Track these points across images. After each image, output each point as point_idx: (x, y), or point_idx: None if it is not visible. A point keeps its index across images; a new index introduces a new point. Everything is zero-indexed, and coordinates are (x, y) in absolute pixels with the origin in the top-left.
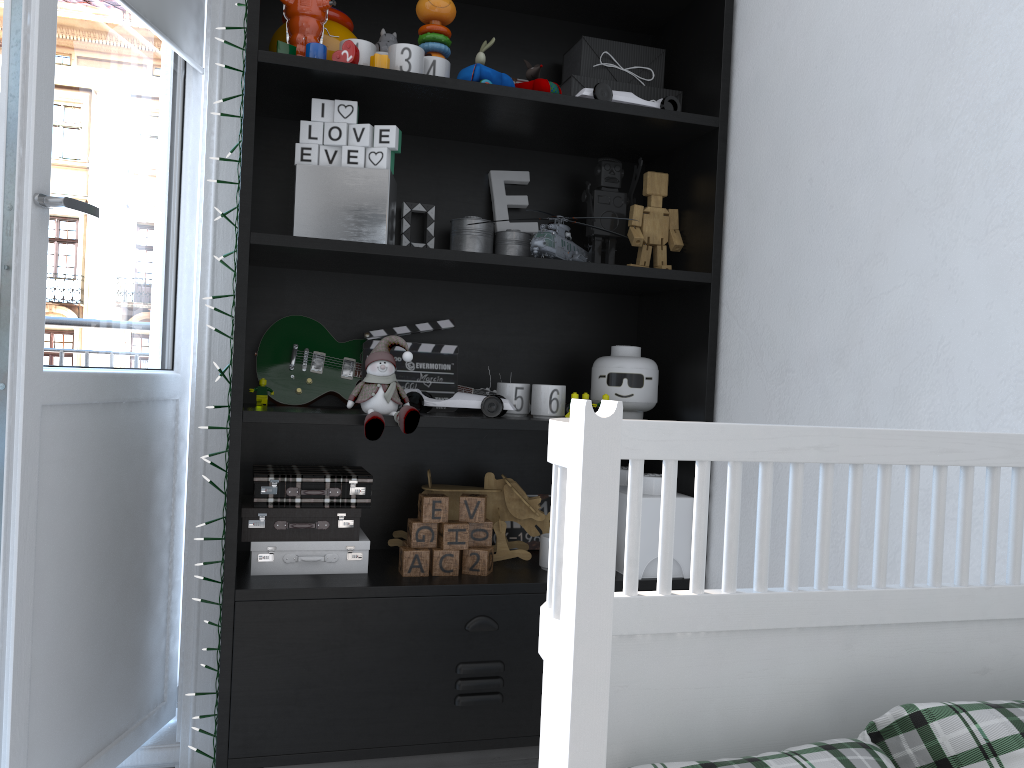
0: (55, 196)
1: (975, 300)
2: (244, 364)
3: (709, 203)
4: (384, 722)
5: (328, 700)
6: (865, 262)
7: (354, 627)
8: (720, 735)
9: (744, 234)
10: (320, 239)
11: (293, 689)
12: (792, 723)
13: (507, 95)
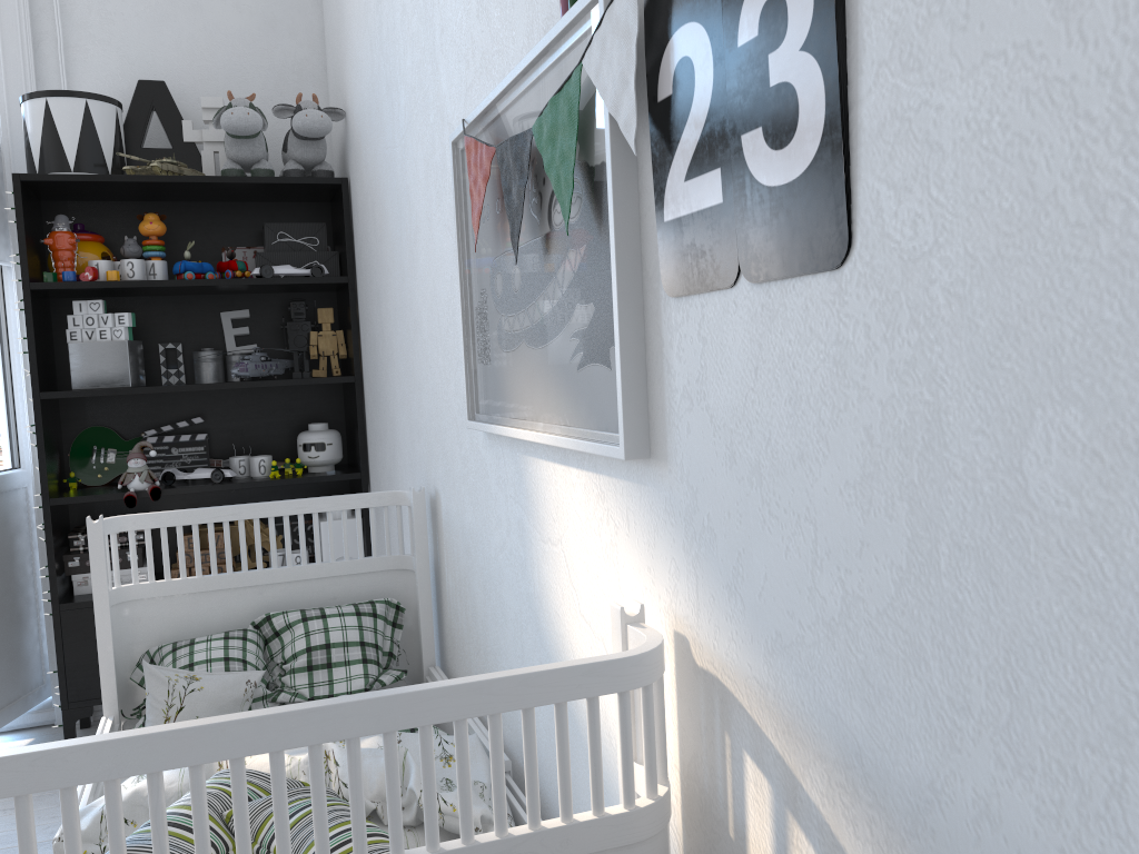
0: None
1: (401, 414)
2: (47, 471)
3: (351, 330)
4: None
5: None
6: (385, 384)
7: None
8: (202, 633)
9: (365, 352)
10: (85, 390)
11: None
12: (237, 626)
13: (198, 285)
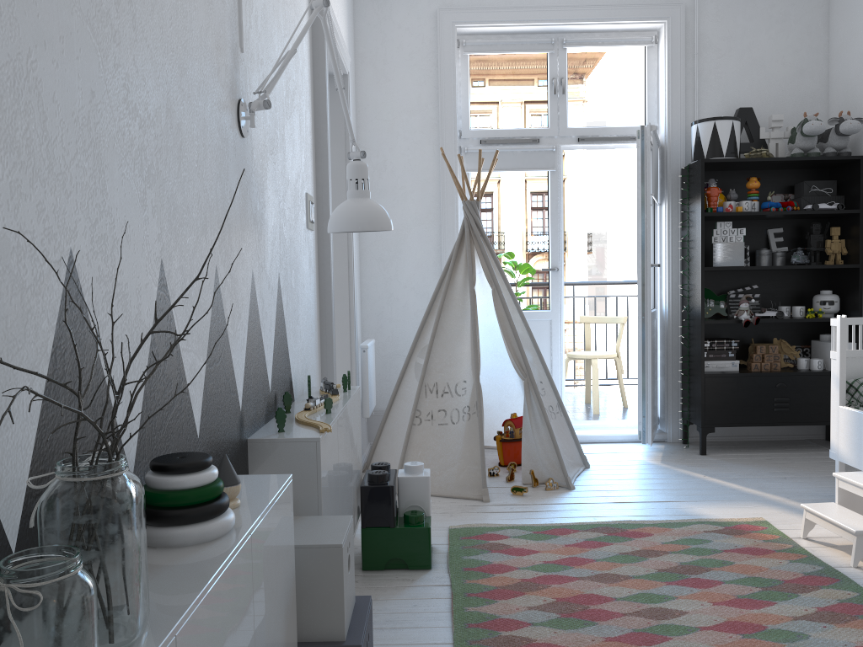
0: (655, 264)
1: None
2: (704, 306)
3: (857, 239)
4: (750, 415)
5: (733, 407)
6: None
7: (740, 385)
8: None
9: None
10: (724, 267)
11: (722, 404)
12: None
13: (782, 214)
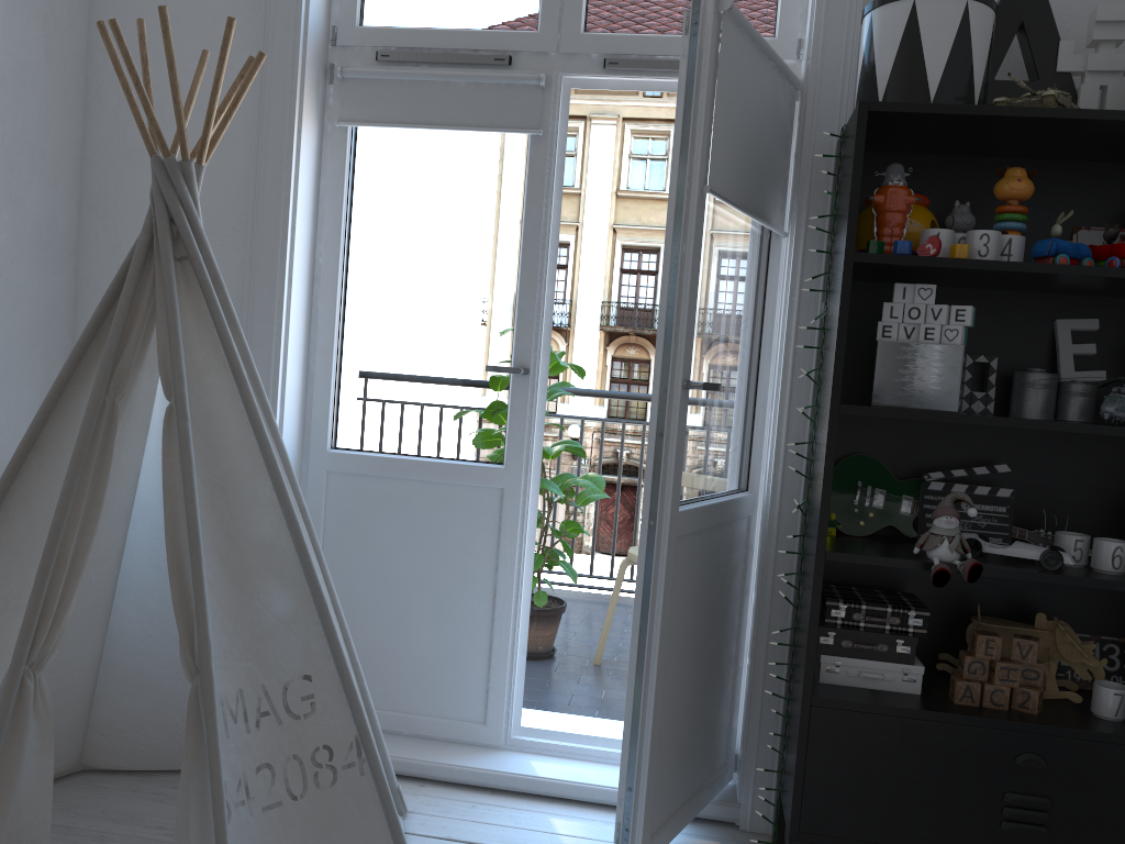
0: (696, 381)
1: None
2: (828, 513)
3: None
4: (932, 830)
5: (884, 801)
6: None
7: (910, 743)
8: None
9: None
10: (898, 409)
11: (854, 786)
12: None
13: (1085, 274)
